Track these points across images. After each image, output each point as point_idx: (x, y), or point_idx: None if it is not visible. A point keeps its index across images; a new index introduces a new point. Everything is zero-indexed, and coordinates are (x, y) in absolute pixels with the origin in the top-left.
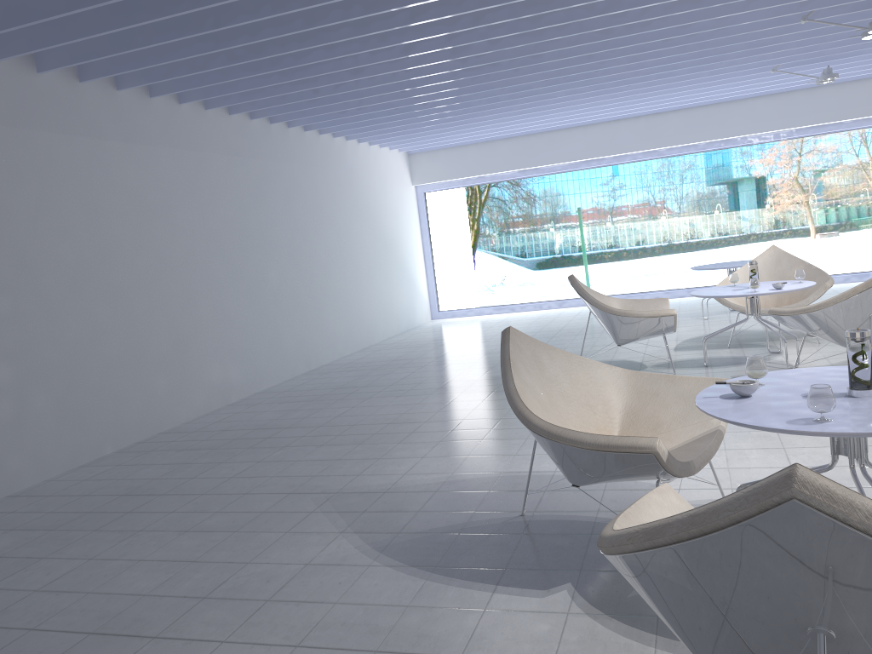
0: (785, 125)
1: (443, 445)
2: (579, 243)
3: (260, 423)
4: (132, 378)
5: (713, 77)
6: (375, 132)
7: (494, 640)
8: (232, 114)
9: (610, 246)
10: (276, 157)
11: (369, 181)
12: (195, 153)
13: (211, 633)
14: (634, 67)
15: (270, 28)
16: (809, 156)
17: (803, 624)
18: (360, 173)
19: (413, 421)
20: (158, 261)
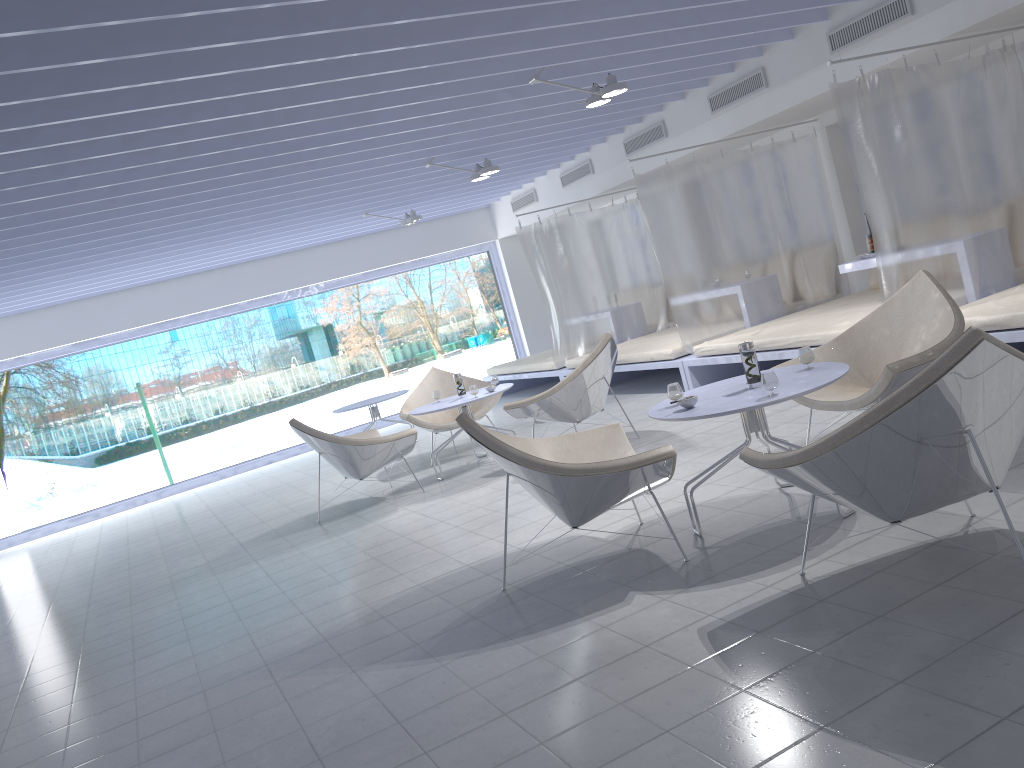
0: (358, 269)
1: (303, 600)
2: (146, 423)
3: None
4: None
5: (309, 222)
6: None
7: (649, 630)
8: None
9: (185, 421)
10: None
11: None
12: None
13: (397, 759)
14: (262, 210)
15: None
16: (367, 300)
17: (961, 427)
18: None
19: (213, 606)
20: None
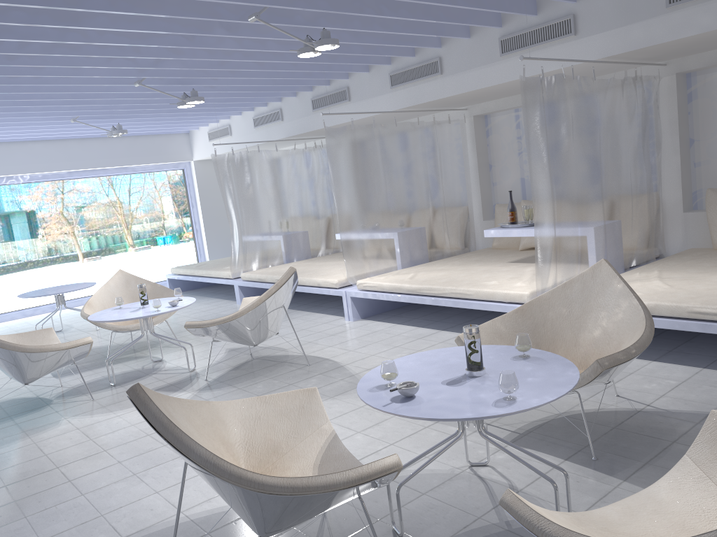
0: (64, 167)
1: None
2: None
3: None
4: None
5: (16, 118)
6: None
7: None
8: None
9: None
10: None
11: None
12: None
13: None
14: None
15: None
16: (71, 194)
17: None
18: None
19: None
20: None
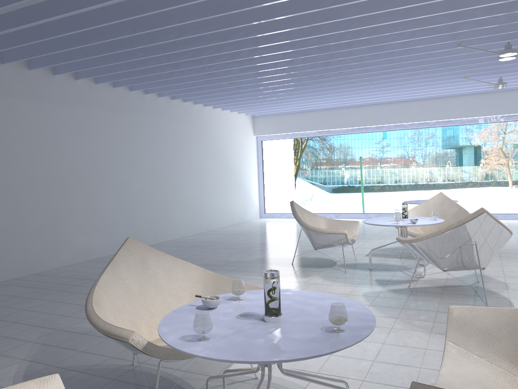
0: (486, 114)
1: None
2: (359, 178)
3: (86, 275)
4: (15, 239)
5: (427, 80)
6: (220, 102)
7: None
8: (115, 87)
9: (378, 182)
10: (147, 114)
11: (219, 132)
12: (83, 109)
13: None
14: (363, 71)
15: (94, 37)
16: (510, 134)
17: None
18: (213, 126)
19: None
20: (46, 171)
